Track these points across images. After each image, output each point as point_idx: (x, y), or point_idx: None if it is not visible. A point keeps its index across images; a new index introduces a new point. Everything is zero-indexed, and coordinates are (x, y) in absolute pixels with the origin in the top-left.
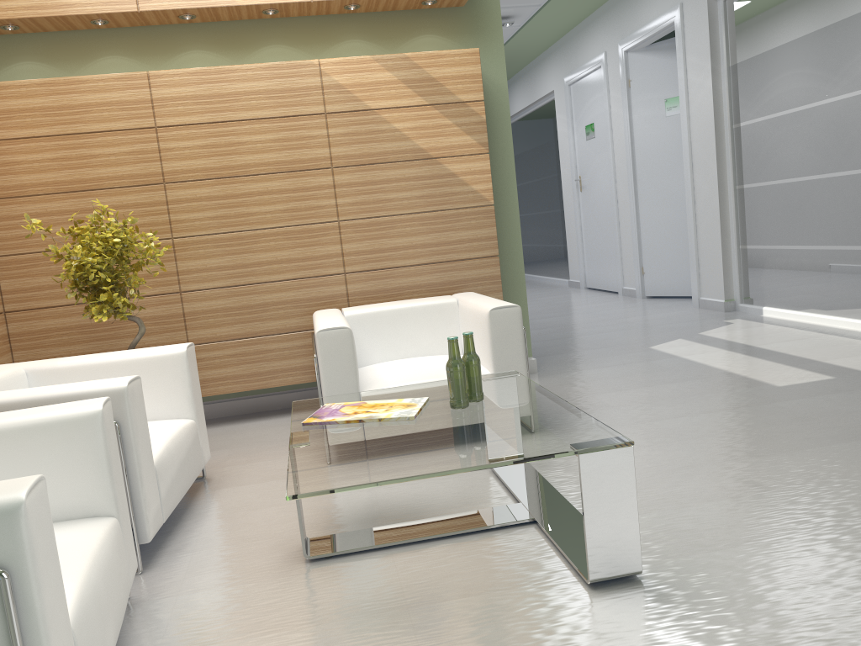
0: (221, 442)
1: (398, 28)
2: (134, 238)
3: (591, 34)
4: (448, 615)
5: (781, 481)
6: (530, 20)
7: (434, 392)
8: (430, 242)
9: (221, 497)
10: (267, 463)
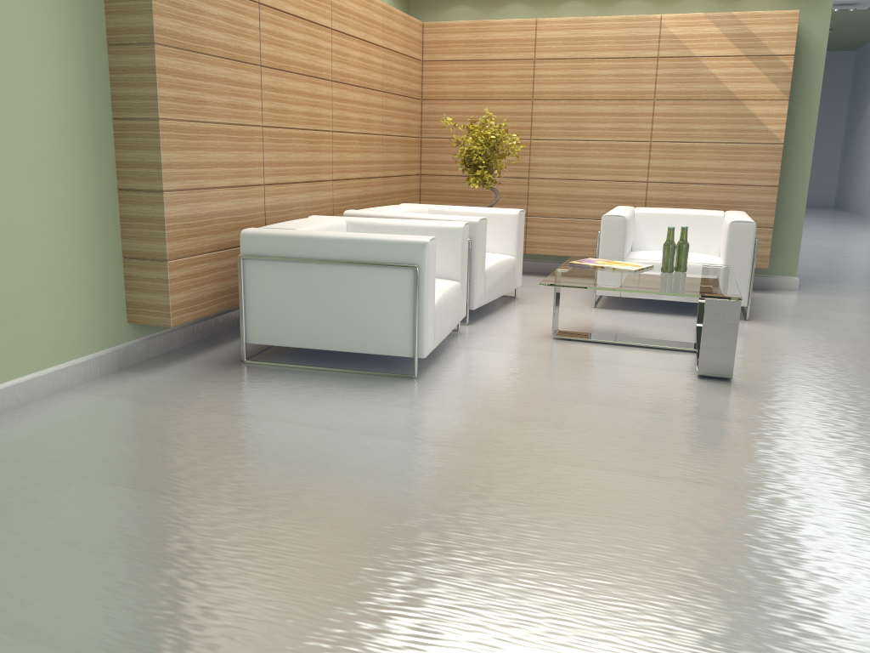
0: (533, 284)
1: None
2: (503, 137)
3: None
4: (611, 369)
5: None
6: None
7: (661, 265)
8: (721, 167)
9: (520, 307)
10: None
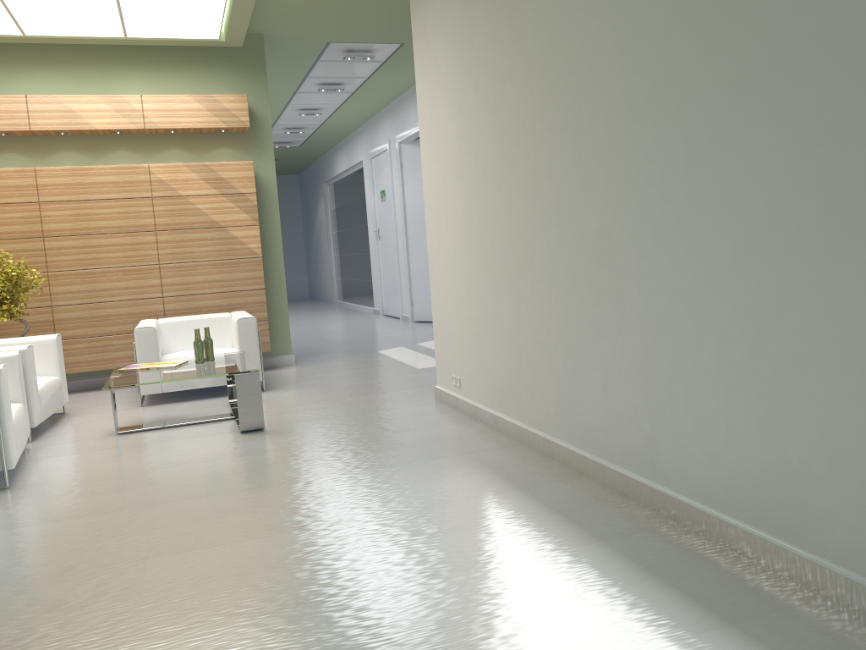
0: (76, 400)
1: (204, 143)
2: (25, 272)
3: (382, 125)
4: (175, 443)
5: (362, 402)
6: (335, 111)
7: (194, 359)
8: (220, 279)
9: (74, 419)
10: (104, 407)
